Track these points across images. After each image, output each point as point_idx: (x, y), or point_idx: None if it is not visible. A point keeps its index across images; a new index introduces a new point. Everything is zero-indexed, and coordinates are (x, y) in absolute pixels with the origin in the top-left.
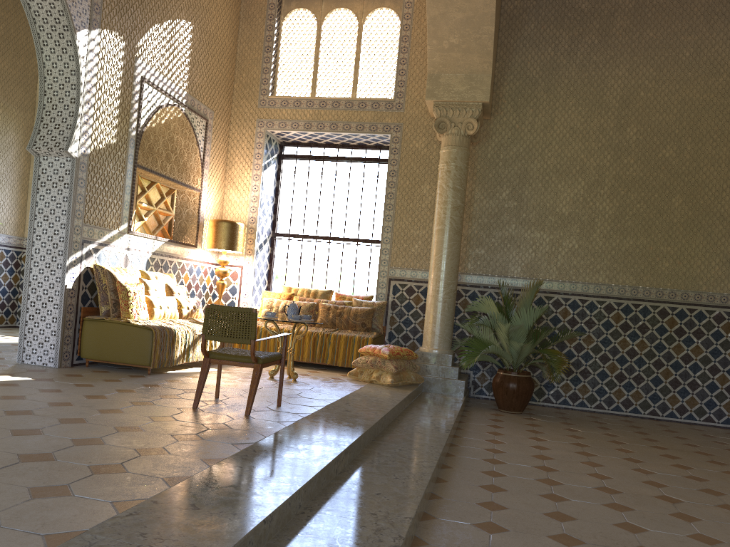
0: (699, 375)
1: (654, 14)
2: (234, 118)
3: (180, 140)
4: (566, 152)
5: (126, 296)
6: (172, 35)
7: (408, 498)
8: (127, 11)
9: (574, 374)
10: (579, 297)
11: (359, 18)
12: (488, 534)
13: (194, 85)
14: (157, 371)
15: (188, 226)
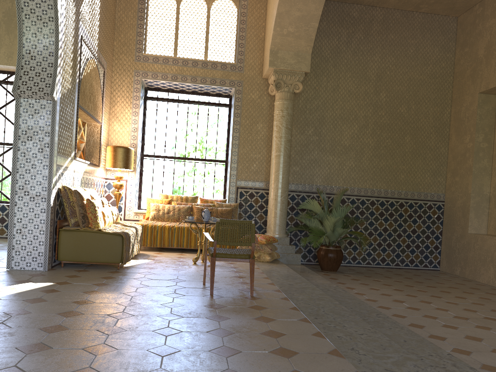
0: (420, 241)
1: (394, 24)
2: (116, 68)
3: (94, 85)
4: (346, 106)
5: (94, 210)
6: (93, 3)
7: (422, 341)
8: None
9: (354, 244)
10: (356, 197)
11: (208, 3)
12: (468, 356)
13: (100, 43)
14: (116, 266)
15: (94, 151)
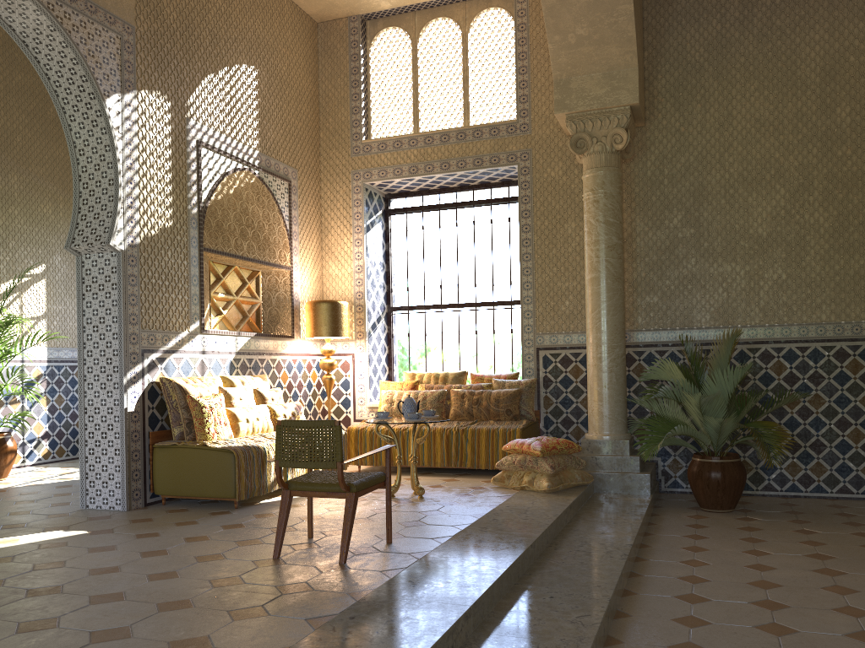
0: None
1: None
2: (325, 174)
3: (257, 210)
4: (754, 153)
5: (200, 413)
6: (232, 85)
7: None
8: (169, 64)
9: (802, 449)
10: (797, 344)
11: (462, 26)
12: None
13: (267, 142)
14: (249, 502)
15: (280, 314)
